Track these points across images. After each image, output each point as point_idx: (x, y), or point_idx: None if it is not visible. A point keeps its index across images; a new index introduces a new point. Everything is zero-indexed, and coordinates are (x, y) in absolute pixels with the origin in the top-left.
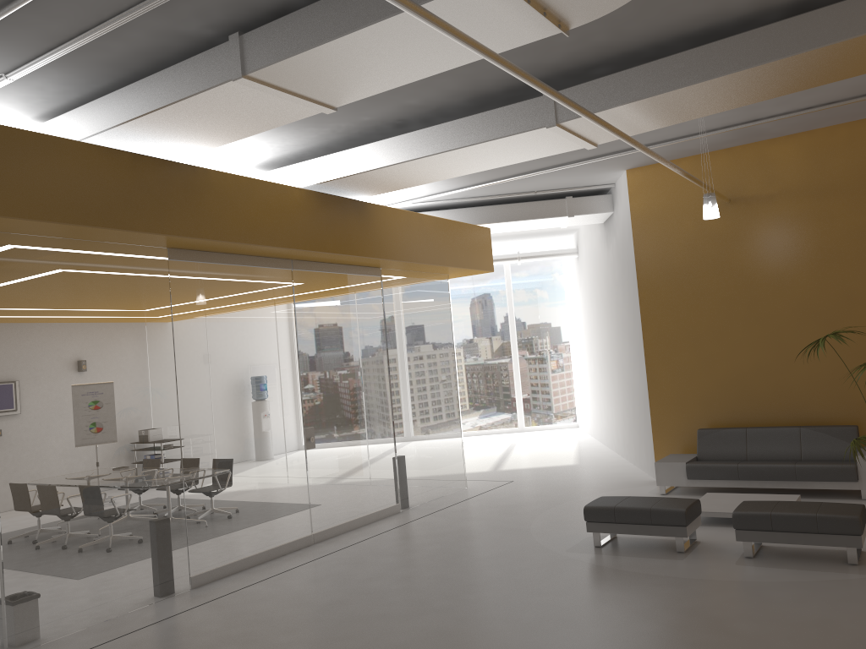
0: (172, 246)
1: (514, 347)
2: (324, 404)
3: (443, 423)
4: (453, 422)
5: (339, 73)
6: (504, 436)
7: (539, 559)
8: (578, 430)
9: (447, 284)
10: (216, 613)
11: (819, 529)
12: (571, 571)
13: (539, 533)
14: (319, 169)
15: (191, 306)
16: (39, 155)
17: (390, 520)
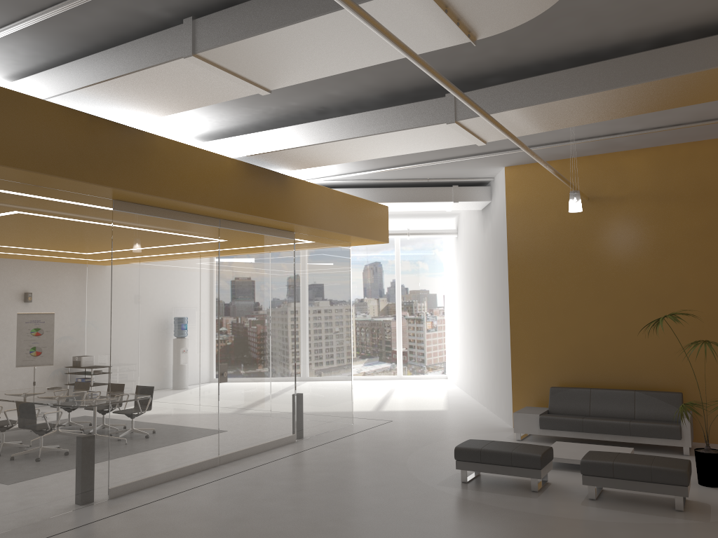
0: (117, 198)
1: (398, 308)
2: (237, 344)
3: (337, 368)
4: (346, 368)
5: (277, 59)
6: (385, 382)
7: (414, 490)
8: (446, 381)
9: (349, 250)
10: (129, 523)
11: (652, 479)
12: (441, 503)
13: (414, 467)
14: (249, 143)
15: (129, 251)
16: (6, 108)
17: (286, 448)
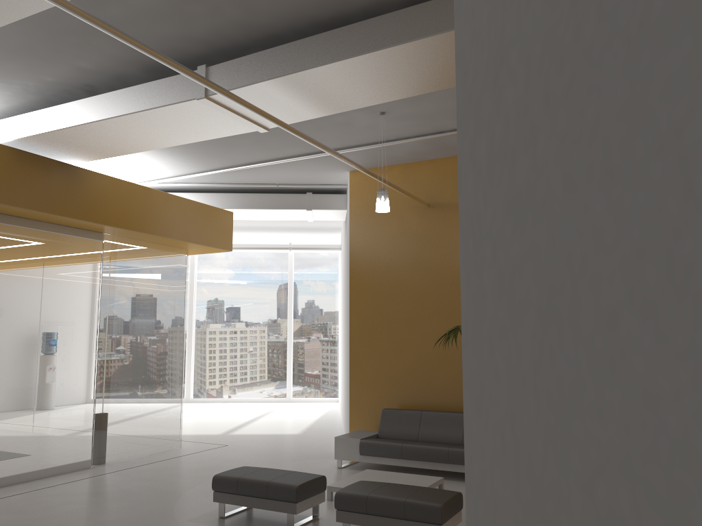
0: None
1: (290, 327)
2: (6, 355)
3: (160, 385)
4: (173, 386)
5: None
6: (270, 404)
7: None
8: (335, 404)
9: (185, 258)
10: None
11: (406, 515)
12: None
13: (186, 499)
14: (16, 126)
15: None
16: None
17: (70, 475)
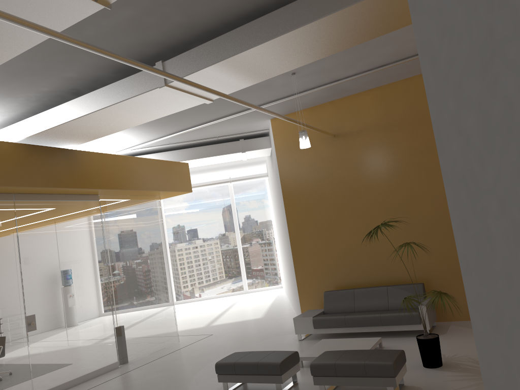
0: None
1: (238, 238)
2: (45, 296)
3: (157, 299)
4: (166, 297)
5: None
6: (233, 297)
7: None
8: (280, 290)
9: (159, 202)
10: None
11: (367, 374)
12: None
13: (195, 382)
14: (25, 127)
15: None
16: None
17: (106, 375)
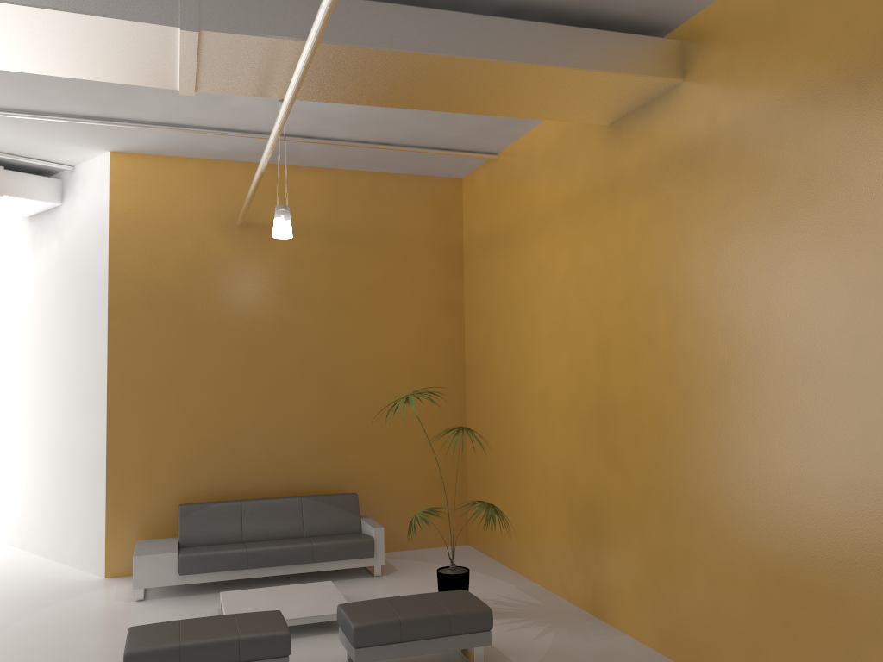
0: None
1: None
2: None
3: None
4: None
5: None
6: None
7: None
8: None
9: None
10: None
11: (452, 630)
12: None
13: None
14: None
15: None
16: None
17: None
